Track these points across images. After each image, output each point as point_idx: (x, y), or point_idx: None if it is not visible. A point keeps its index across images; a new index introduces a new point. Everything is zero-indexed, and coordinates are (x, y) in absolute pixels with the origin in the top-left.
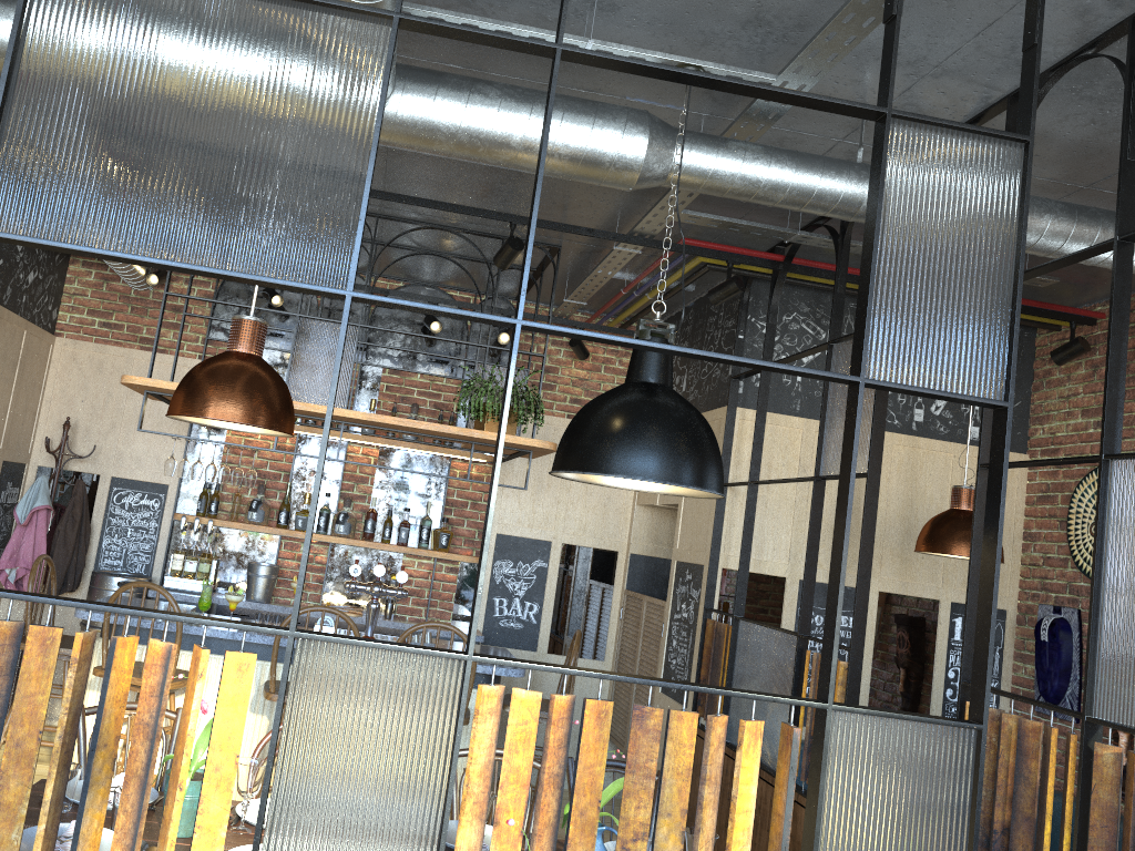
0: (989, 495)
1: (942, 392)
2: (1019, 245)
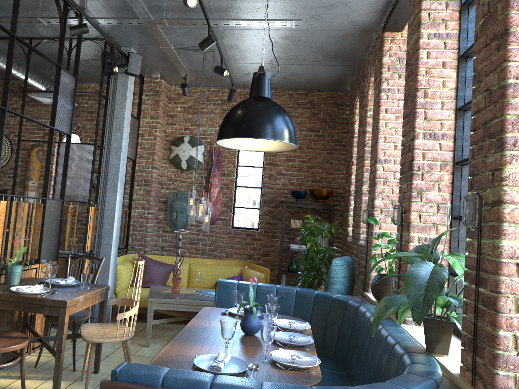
0: (65, 153)
1: (64, 131)
2: (74, 100)
